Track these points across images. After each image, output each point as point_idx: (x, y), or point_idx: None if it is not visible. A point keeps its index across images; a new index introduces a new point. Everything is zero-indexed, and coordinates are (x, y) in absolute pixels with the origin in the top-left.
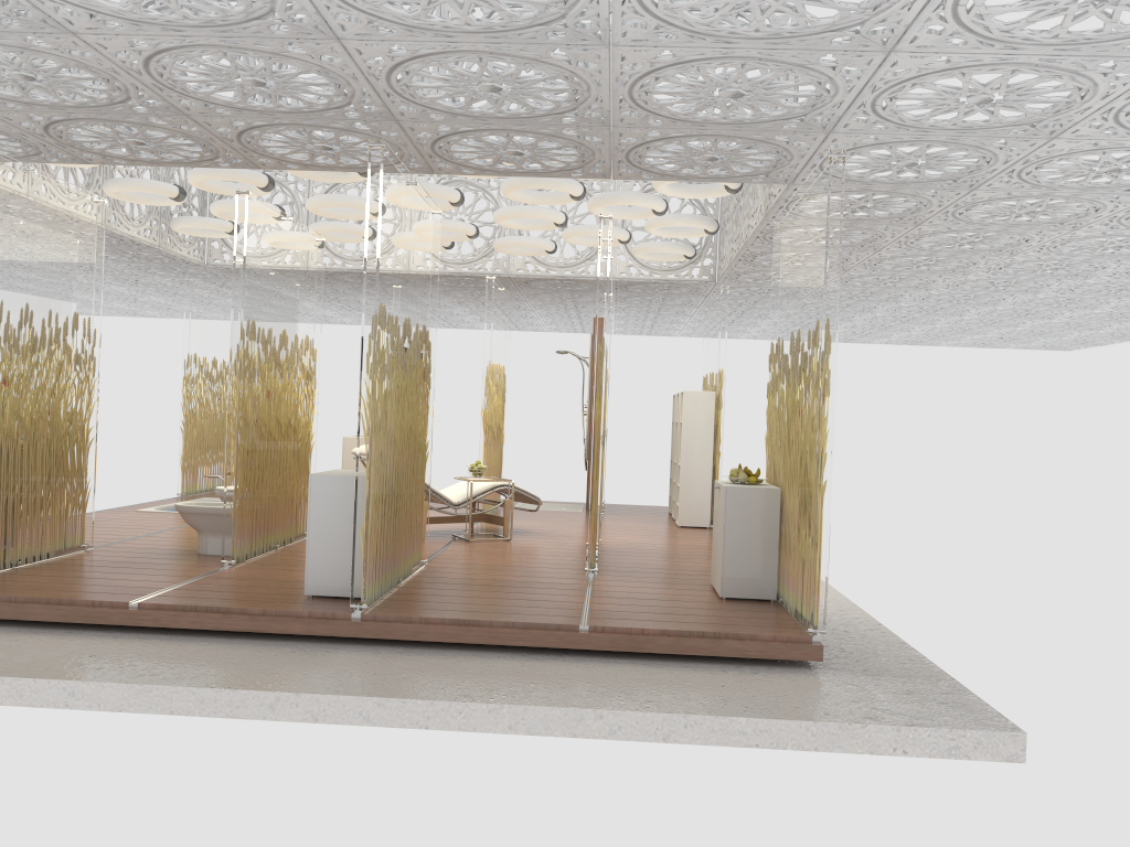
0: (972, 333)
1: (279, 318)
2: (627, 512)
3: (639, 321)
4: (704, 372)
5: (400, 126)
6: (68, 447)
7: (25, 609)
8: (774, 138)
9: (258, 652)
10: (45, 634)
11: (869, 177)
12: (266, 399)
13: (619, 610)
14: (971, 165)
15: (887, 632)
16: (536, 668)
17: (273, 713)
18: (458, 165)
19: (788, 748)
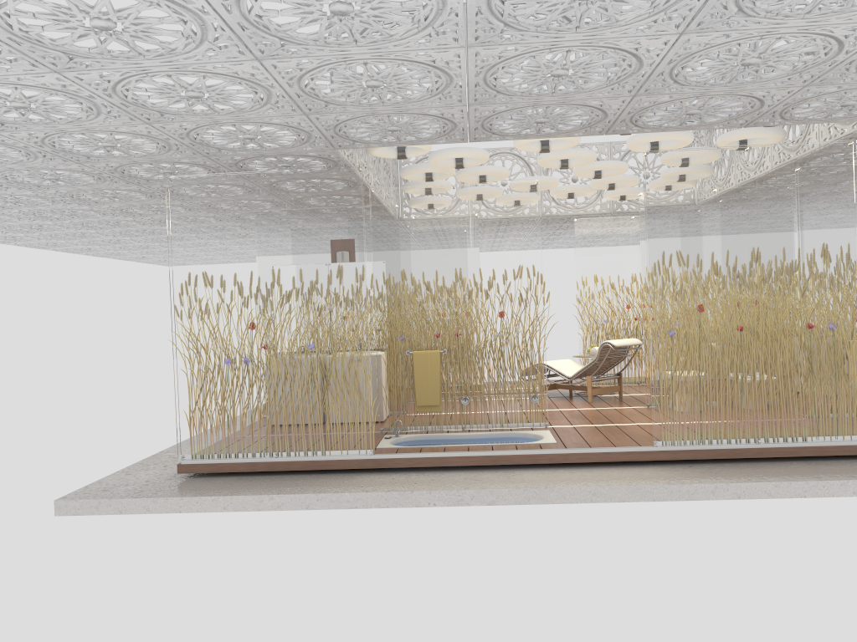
0: None
1: None
2: None
3: (121, 232)
4: None
5: None
6: None
7: None
8: None
9: None
10: None
11: None
12: None
13: None
14: None
15: None
16: None
17: None
18: None
19: None
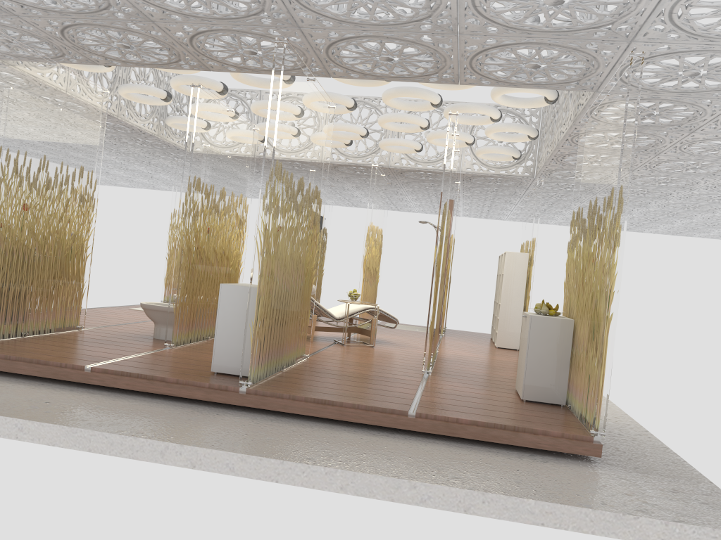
0: (720, 228)
1: (220, 178)
2: (461, 335)
3: (479, 207)
4: (522, 241)
5: (301, 32)
6: (70, 257)
7: (15, 365)
8: (585, 46)
9: (167, 410)
10: (24, 384)
11: (658, 86)
12: (205, 234)
13: (442, 402)
14: None
15: (653, 438)
16: (371, 442)
17: (162, 458)
18: (347, 70)
19: (569, 529)
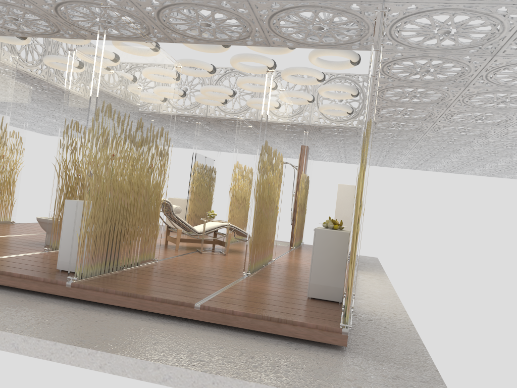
0: None
1: None
2: (310, 248)
3: (337, 153)
4: None
5: (131, 1)
6: None
7: None
8: (350, 8)
9: (2, 298)
10: None
11: (423, 44)
12: None
13: (233, 297)
14: (487, 33)
15: (413, 331)
16: (154, 328)
17: None
18: (182, 36)
19: None
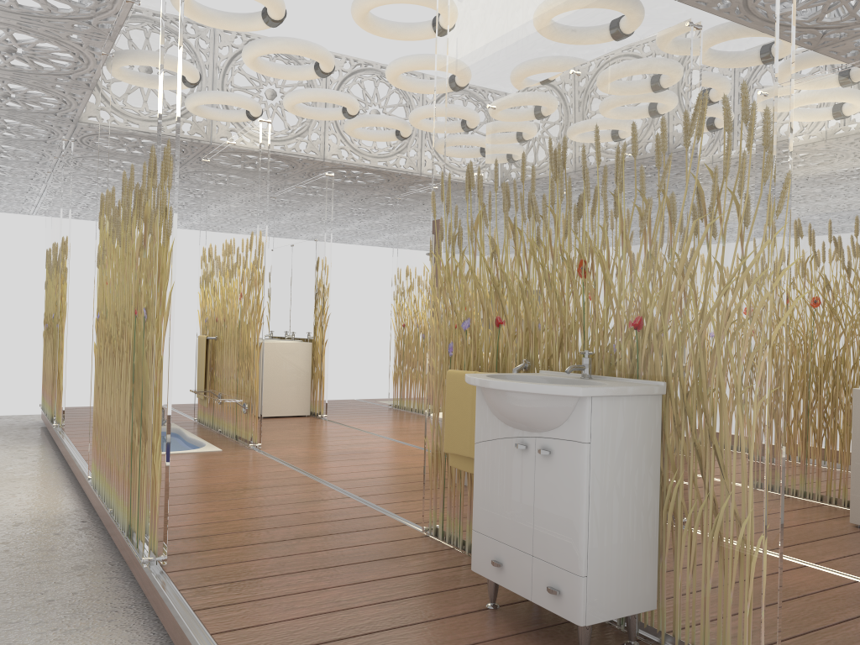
0: None
1: None
2: None
3: (372, 228)
4: None
5: None
6: None
7: None
8: None
9: None
10: None
11: None
12: None
13: None
14: None
15: None
16: None
17: None
18: None
19: None
